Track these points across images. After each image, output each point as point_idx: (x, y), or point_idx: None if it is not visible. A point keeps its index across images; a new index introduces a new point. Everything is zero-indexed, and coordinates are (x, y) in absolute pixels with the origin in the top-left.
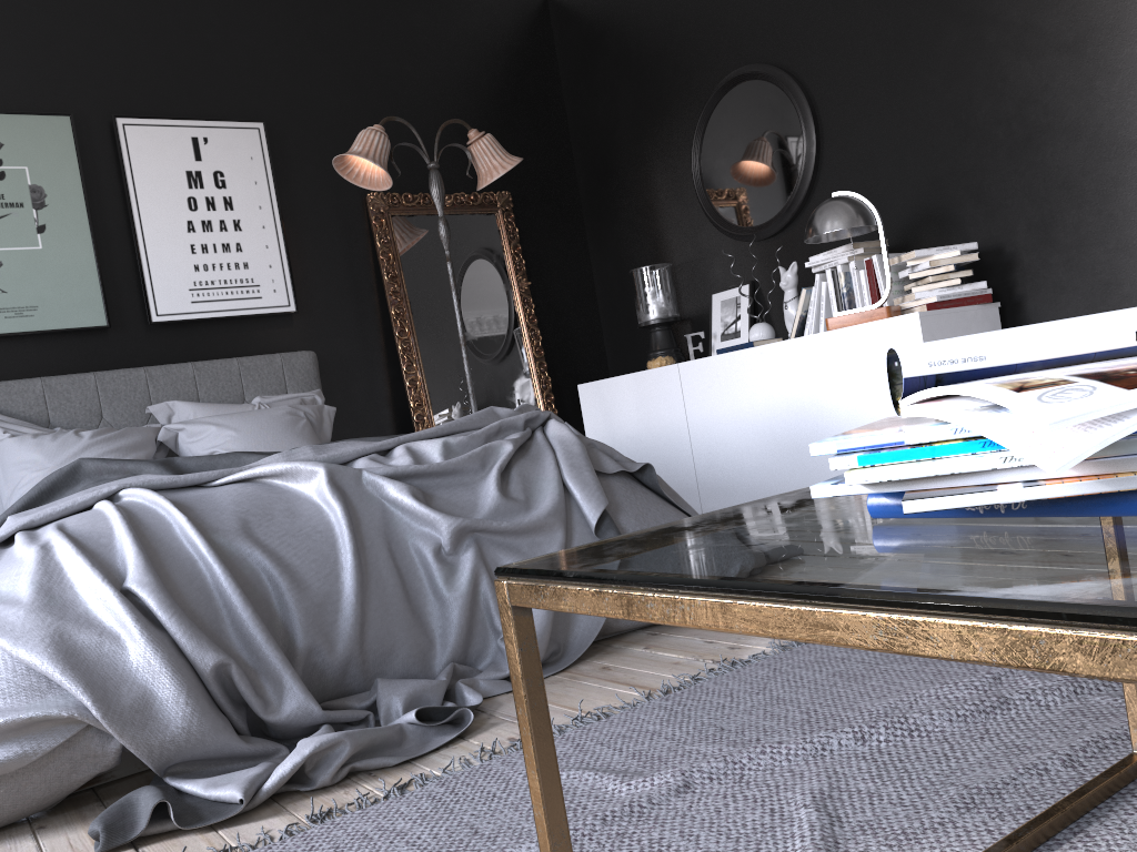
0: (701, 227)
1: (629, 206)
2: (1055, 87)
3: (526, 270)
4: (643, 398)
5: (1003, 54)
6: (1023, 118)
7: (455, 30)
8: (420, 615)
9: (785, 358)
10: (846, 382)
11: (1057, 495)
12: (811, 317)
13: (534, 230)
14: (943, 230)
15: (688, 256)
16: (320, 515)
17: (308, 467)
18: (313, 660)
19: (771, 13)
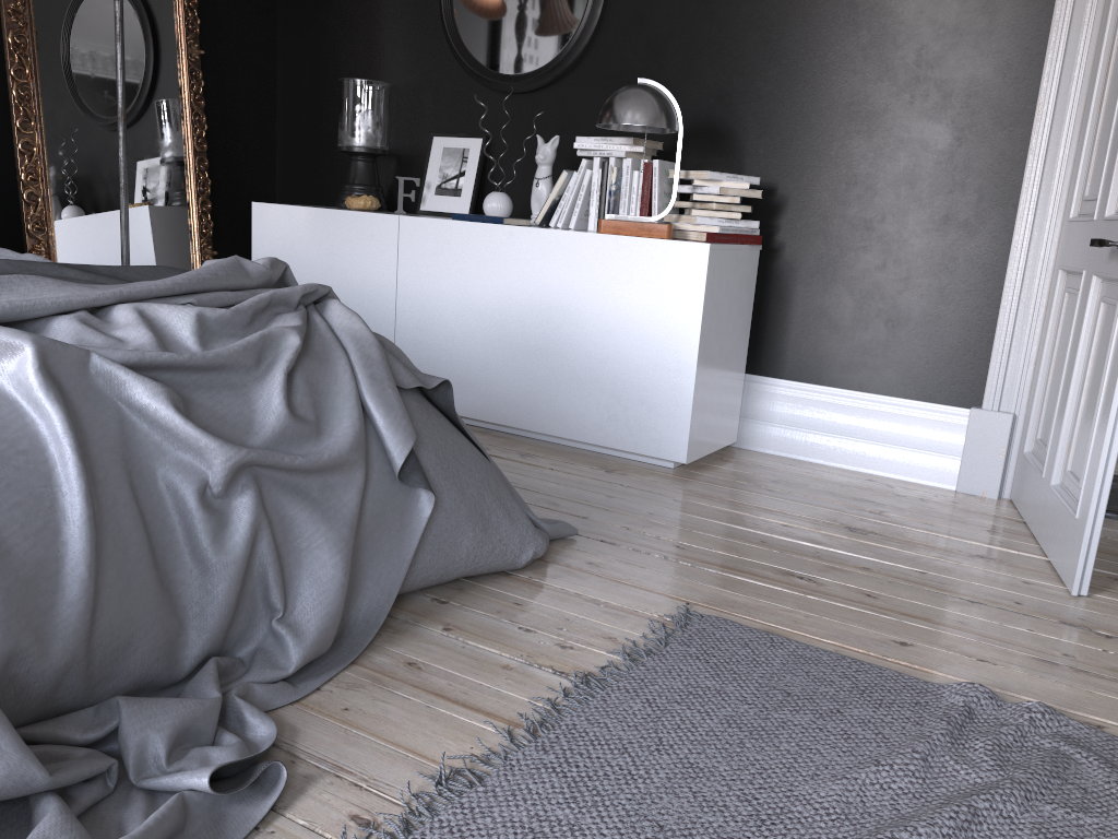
0: (436, 53)
1: None
2: (875, 40)
3: (198, 32)
4: (343, 243)
5: None
6: (834, 61)
7: None
8: (168, 585)
9: (540, 249)
10: (607, 295)
11: None
12: (565, 205)
13: None
14: (719, 150)
15: (412, 82)
16: (20, 420)
17: (1, 338)
18: (12, 671)
19: None
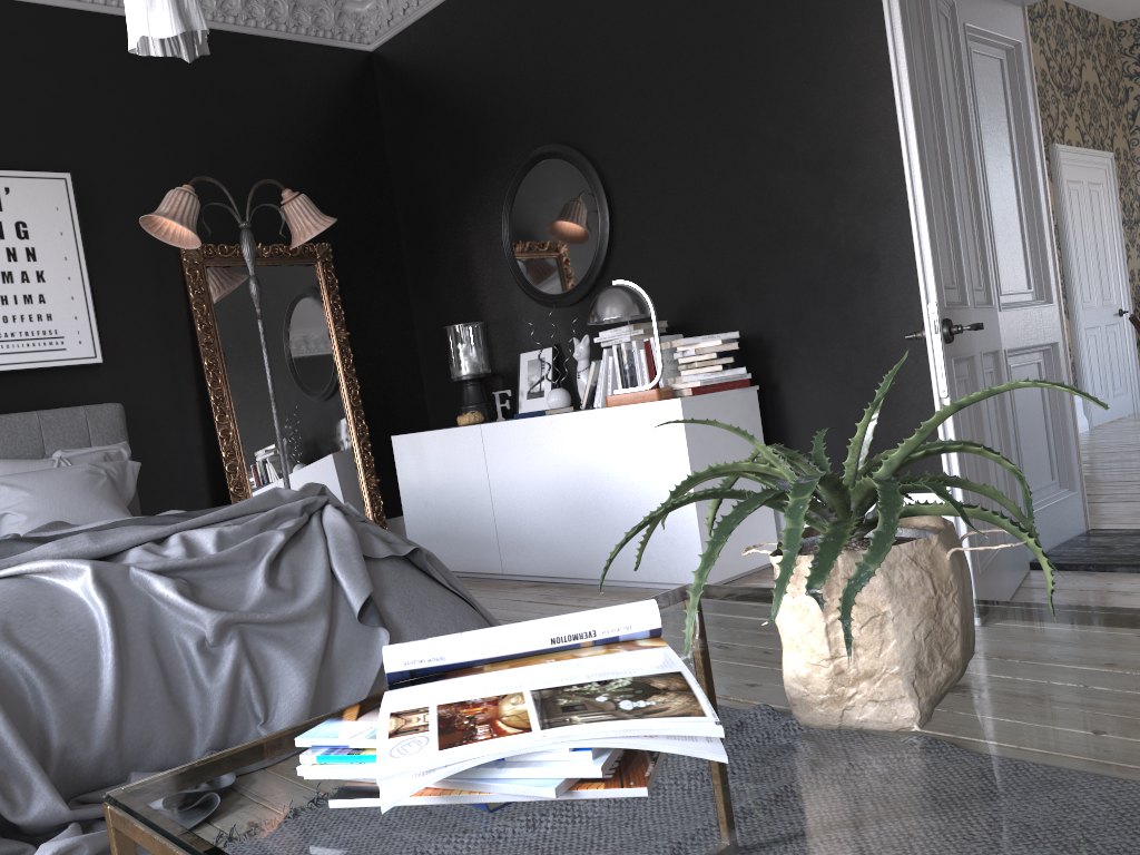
0: (511, 289)
1: (446, 262)
2: (803, 199)
3: (346, 319)
4: (450, 454)
5: (762, 165)
6: (778, 223)
7: (277, 83)
8: (181, 705)
9: (572, 429)
10: (622, 455)
11: (417, 803)
12: (599, 388)
13: (355, 280)
14: (715, 314)
15: (500, 315)
16: (85, 612)
17: (74, 565)
18: (68, 757)
19: (571, 99)
